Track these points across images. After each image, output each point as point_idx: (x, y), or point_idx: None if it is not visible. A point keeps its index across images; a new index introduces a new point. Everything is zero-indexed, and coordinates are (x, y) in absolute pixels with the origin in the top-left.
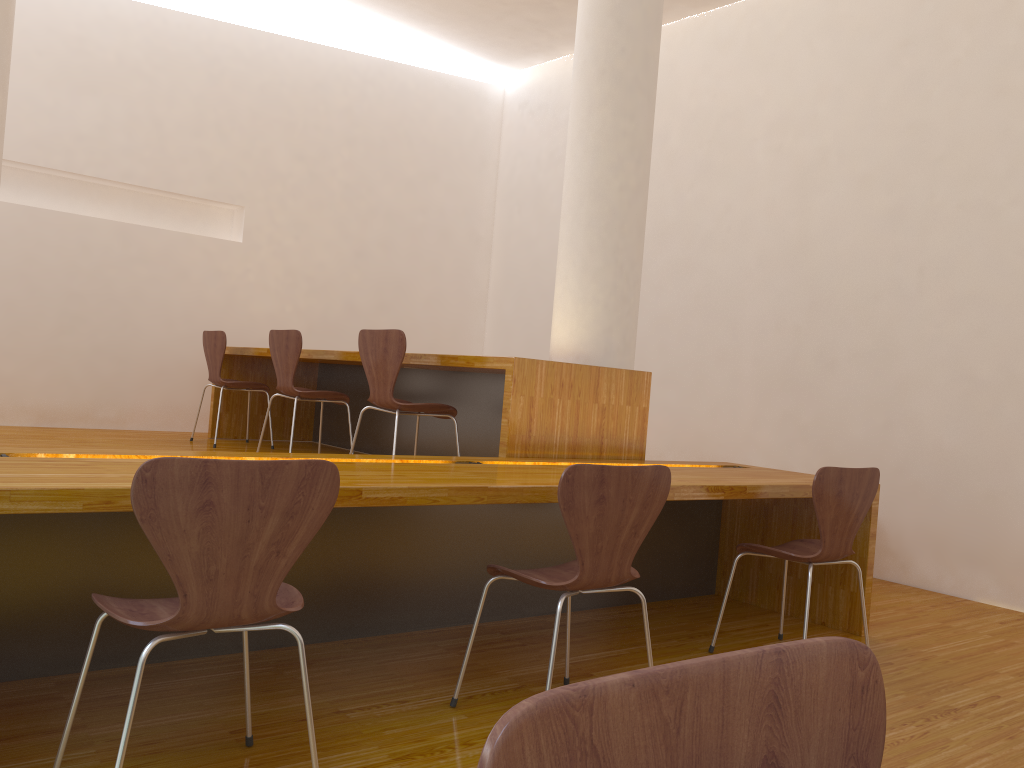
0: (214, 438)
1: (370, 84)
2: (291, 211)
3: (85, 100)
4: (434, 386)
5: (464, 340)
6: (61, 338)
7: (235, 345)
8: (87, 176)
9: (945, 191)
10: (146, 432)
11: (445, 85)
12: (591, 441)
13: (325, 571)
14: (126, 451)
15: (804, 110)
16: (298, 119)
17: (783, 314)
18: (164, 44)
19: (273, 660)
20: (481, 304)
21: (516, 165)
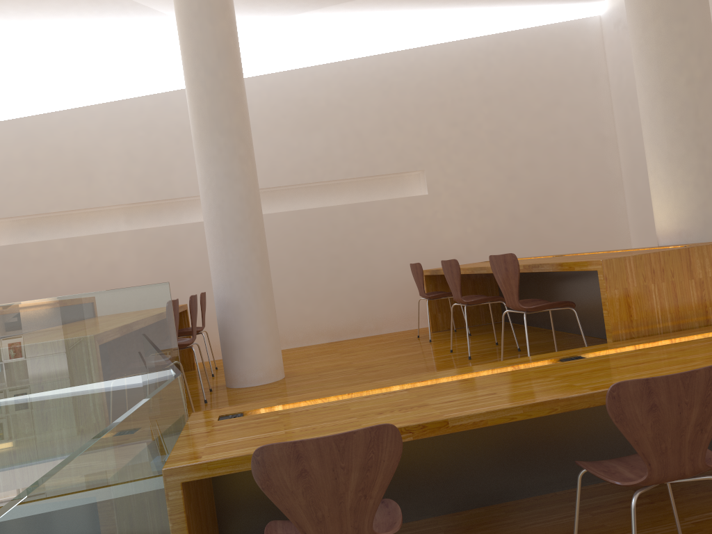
0: (434, 331)
1: (492, 55)
2: (456, 163)
3: (314, 135)
4: (573, 273)
5: (609, 219)
6: (332, 285)
7: (438, 264)
8: (325, 181)
9: None
10: (393, 334)
11: (549, 33)
12: (694, 312)
13: (474, 454)
14: (316, 394)
15: None
16: (446, 98)
17: None
18: (351, 83)
19: (444, 526)
20: (618, 187)
21: (622, 72)
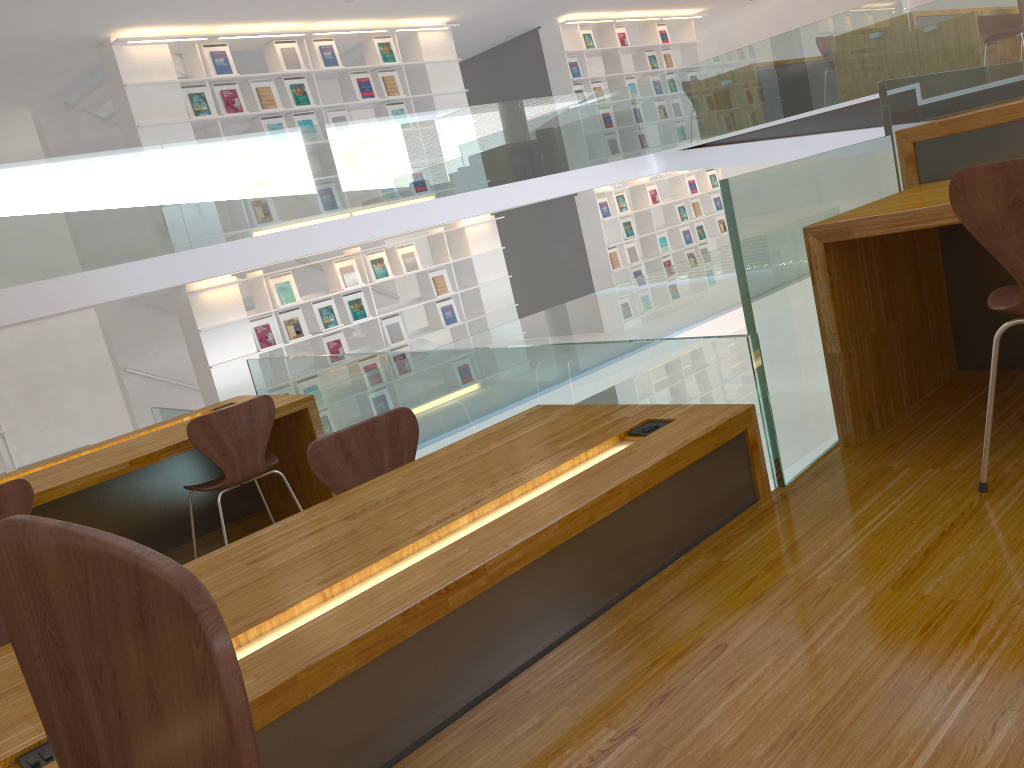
0: None
1: None
2: None
3: None
4: None
5: None
6: None
7: None
8: None
9: None
10: None
11: None
12: None
13: None
14: (603, 478)
15: None
16: None
17: None
18: None
19: None
20: None
21: None
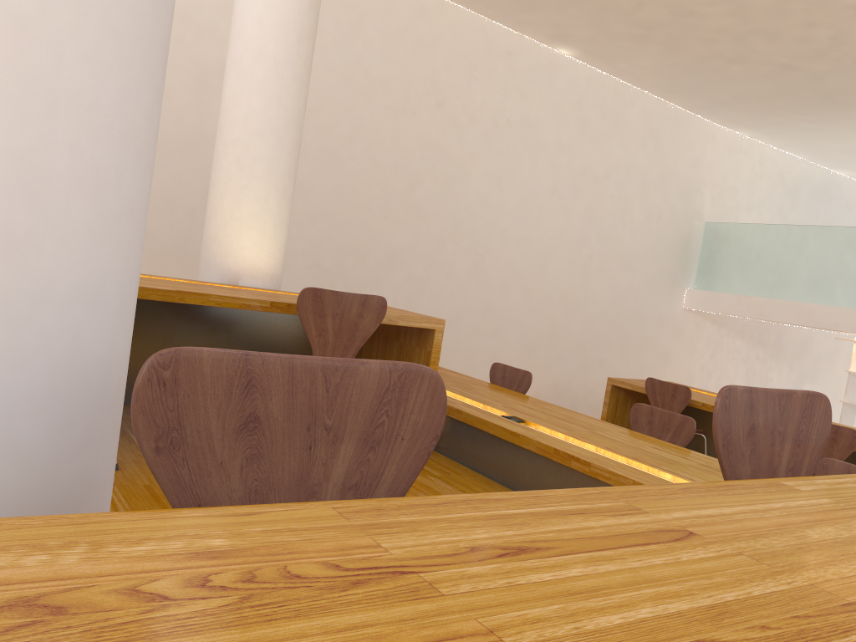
0: None
1: None
2: None
3: None
4: None
5: None
6: None
7: None
8: None
9: (313, 135)
10: None
11: None
12: None
13: None
14: None
15: (206, 16)
16: None
17: (178, 196)
18: None
19: None
20: None
21: None
